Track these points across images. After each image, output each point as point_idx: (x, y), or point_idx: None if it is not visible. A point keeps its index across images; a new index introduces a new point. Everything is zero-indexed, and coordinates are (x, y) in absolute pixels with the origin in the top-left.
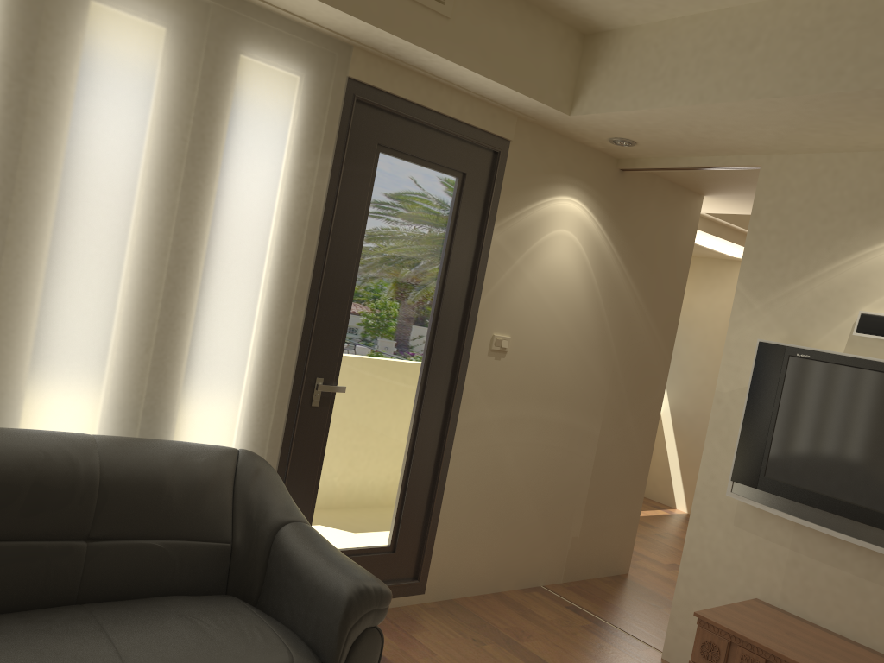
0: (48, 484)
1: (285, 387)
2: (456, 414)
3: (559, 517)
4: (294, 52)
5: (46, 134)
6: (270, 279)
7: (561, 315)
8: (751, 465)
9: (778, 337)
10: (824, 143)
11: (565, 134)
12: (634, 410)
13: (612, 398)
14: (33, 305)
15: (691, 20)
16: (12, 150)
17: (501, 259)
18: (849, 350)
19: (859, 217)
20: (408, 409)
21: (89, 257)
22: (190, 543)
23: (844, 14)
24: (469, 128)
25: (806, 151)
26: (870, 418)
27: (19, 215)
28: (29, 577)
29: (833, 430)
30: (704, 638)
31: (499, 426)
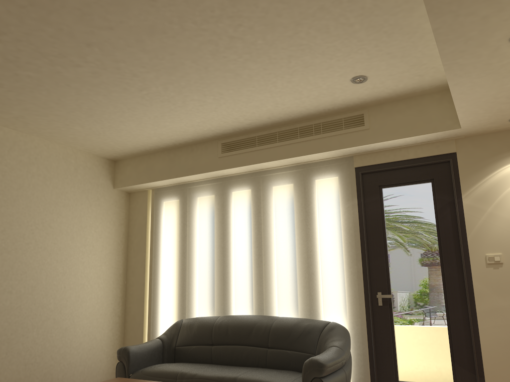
0: (257, 329)
1: (360, 297)
2: (473, 305)
3: None
4: (330, 170)
5: (265, 228)
6: (342, 253)
7: None
8: None
9: None
10: None
11: (495, 131)
12: None
13: None
14: (270, 278)
15: None
16: (258, 235)
17: (475, 212)
18: None
19: None
20: (441, 304)
21: (281, 260)
22: (299, 352)
23: None
24: (425, 158)
25: None
26: None
27: (262, 252)
28: (253, 357)
29: None
30: None
31: None
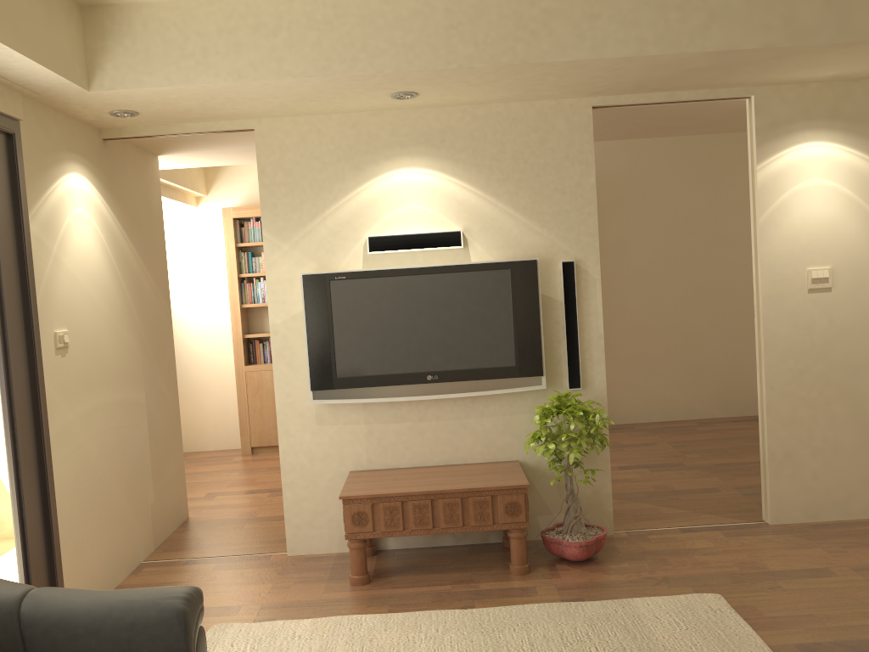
0: None
1: None
2: (47, 427)
3: (139, 491)
4: None
5: None
6: None
7: (97, 295)
8: (324, 373)
9: (310, 269)
10: (312, 109)
11: (62, 108)
12: (161, 368)
13: (146, 363)
14: None
15: (208, 3)
16: None
17: (42, 250)
18: (366, 266)
19: (346, 165)
20: (2, 439)
21: None
22: None
23: (347, 12)
24: None
25: (292, 115)
26: (399, 310)
27: None
28: None
29: (377, 326)
30: (352, 511)
31: (80, 423)
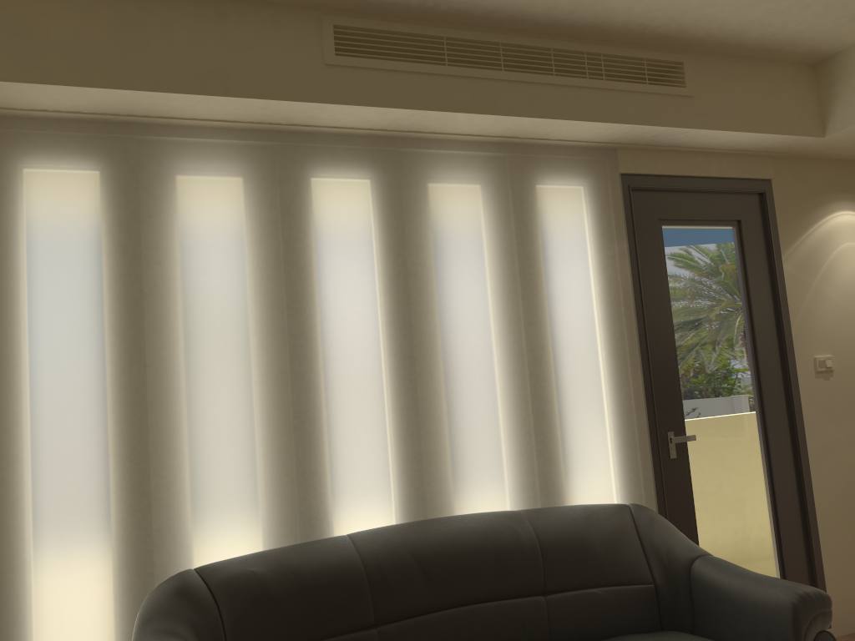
0: (504, 551)
1: (644, 445)
2: (803, 441)
3: None
4: (574, 169)
5: (424, 287)
6: (607, 354)
7: None
8: None
9: None
10: None
11: (820, 156)
12: None
13: None
14: (445, 418)
15: None
16: (407, 305)
17: (798, 285)
18: None
19: None
20: (756, 446)
21: (473, 371)
22: (621, 587)
23: None
24: (730, 180)
25: None
26: None
27: (421, 352)
28: (512, 629)
29: None
30: None
31: (850, 444)
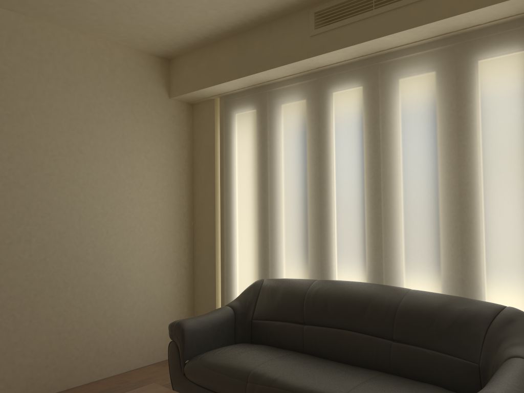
0: (373, 308)
1: None
2: None
3: None
4: (510, 39)
5: (385, 147)
6: None
7: None
8: None
9: None
10: None
11: None
12: None
13: None
14: (393, 226)
15: None
16: (374, 159)
17: None
18: None
19: None
20: None
21: (413, 199)
22: (448, 356)
23: None
24: None
25: None
26: None
27: (381, 186)
28: (367, 352)
29: None
30: None
31: None
